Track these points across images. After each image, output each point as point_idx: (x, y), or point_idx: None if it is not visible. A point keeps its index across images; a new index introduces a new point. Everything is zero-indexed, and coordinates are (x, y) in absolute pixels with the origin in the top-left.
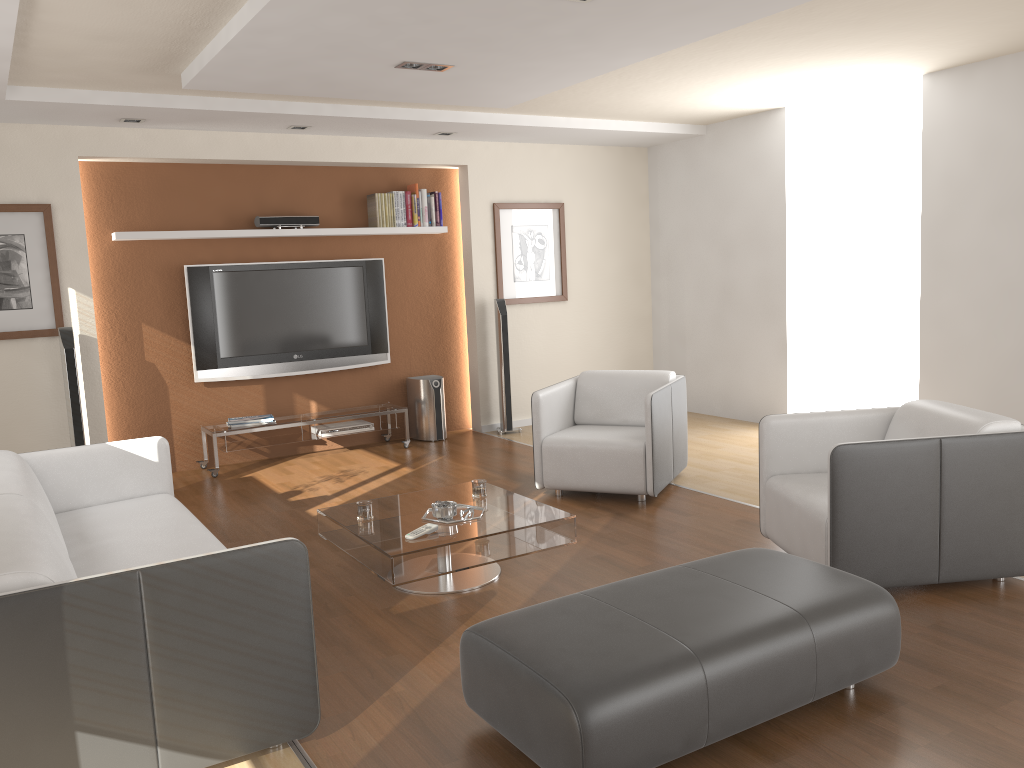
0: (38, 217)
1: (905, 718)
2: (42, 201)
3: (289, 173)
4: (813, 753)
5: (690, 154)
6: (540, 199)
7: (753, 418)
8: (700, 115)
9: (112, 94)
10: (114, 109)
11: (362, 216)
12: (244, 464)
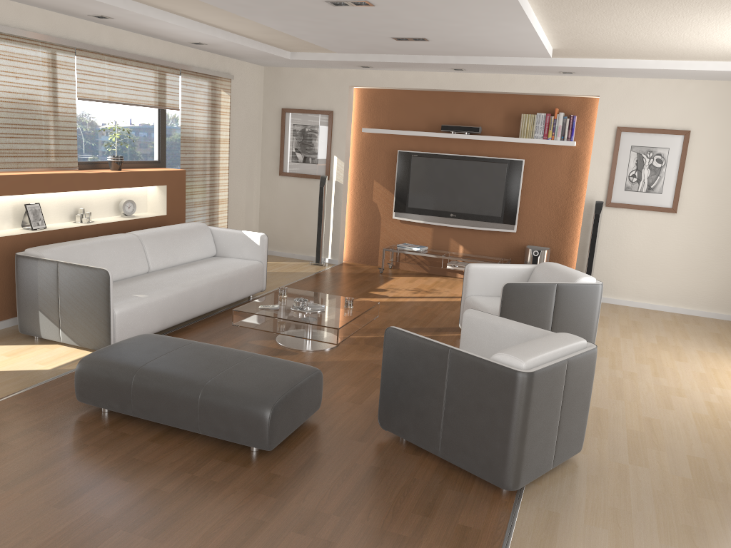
0: (326, 117)
1: (224, 468)
2: (329, 109)
3: (472, 97)
4: (166, 448)
5: None
6: (666, 126)
7: None
8: None
9: (335, 54)
10: (341, 62)
11: (517, 129)
12: (409, 272)
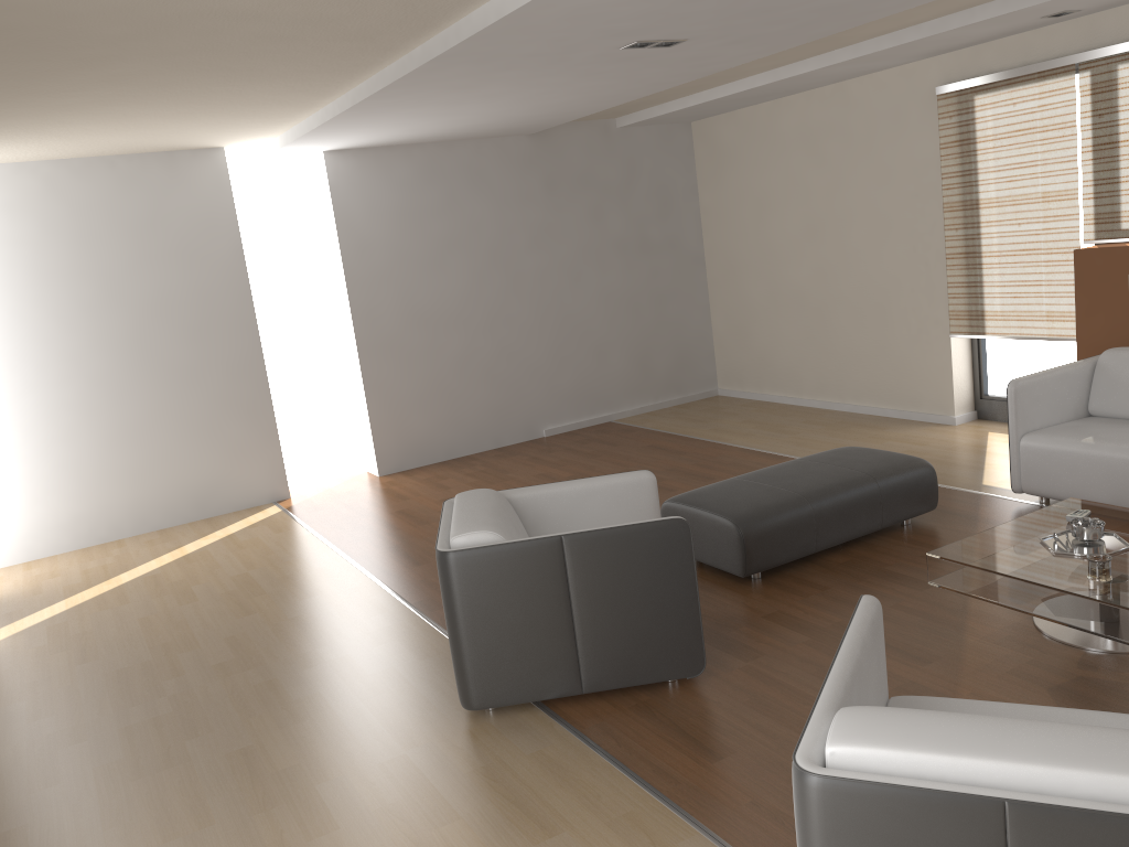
0: None
1: None
2: None
3: None
4: None
5: None
6: None
7: None
8: None
9: None
10: None
11: None
12: None
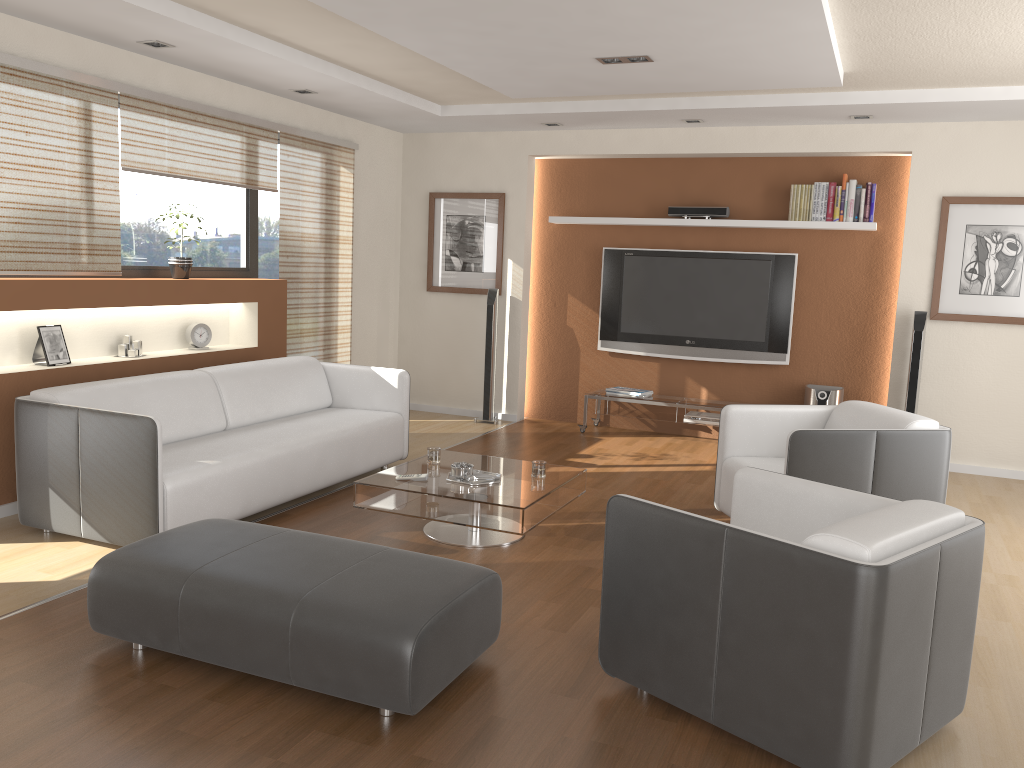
0: (495, 203)
1: (332, 747)
2: (500, 191)
3: (713, 165)
4: (233, 712)
5: None
6: (1020, 192)
7: None
8: None
9: (507, 105)
10: (517, 117)
11: (784, 208)
12: (626, 430)
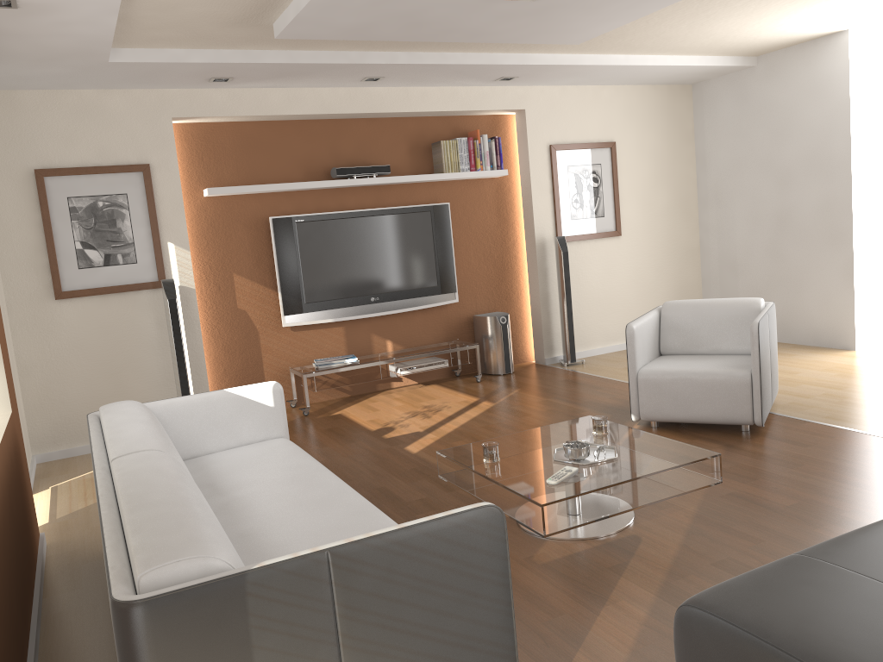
0: (138, 177)
1: None
2: (141, 161)
3: (360, 126)
4: None
5: (739, 87)
6: (593, 139)
7: (815, 342)
8: (757, 44)
9: (205, 52)
10: (206, 67)
11: (428, 163)
12: (330, 402)
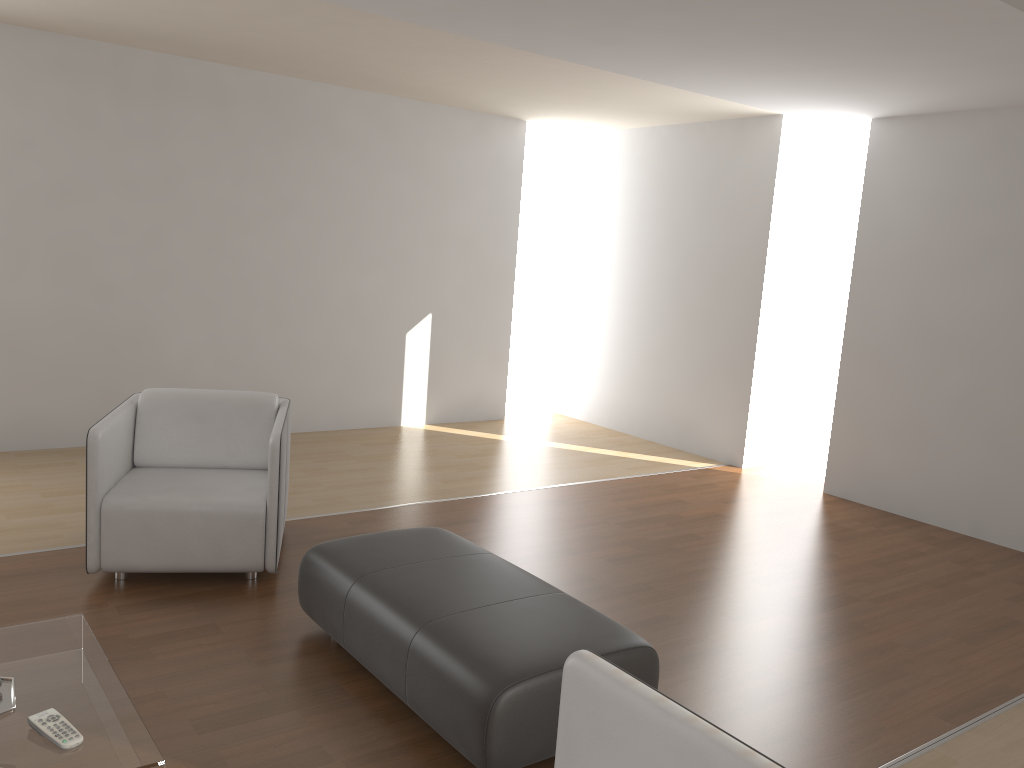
0: None
1: None
2: None
3: None
4: None
5: None
6: None
7: None
8: None
9: None
10: None
11: None
12: None
